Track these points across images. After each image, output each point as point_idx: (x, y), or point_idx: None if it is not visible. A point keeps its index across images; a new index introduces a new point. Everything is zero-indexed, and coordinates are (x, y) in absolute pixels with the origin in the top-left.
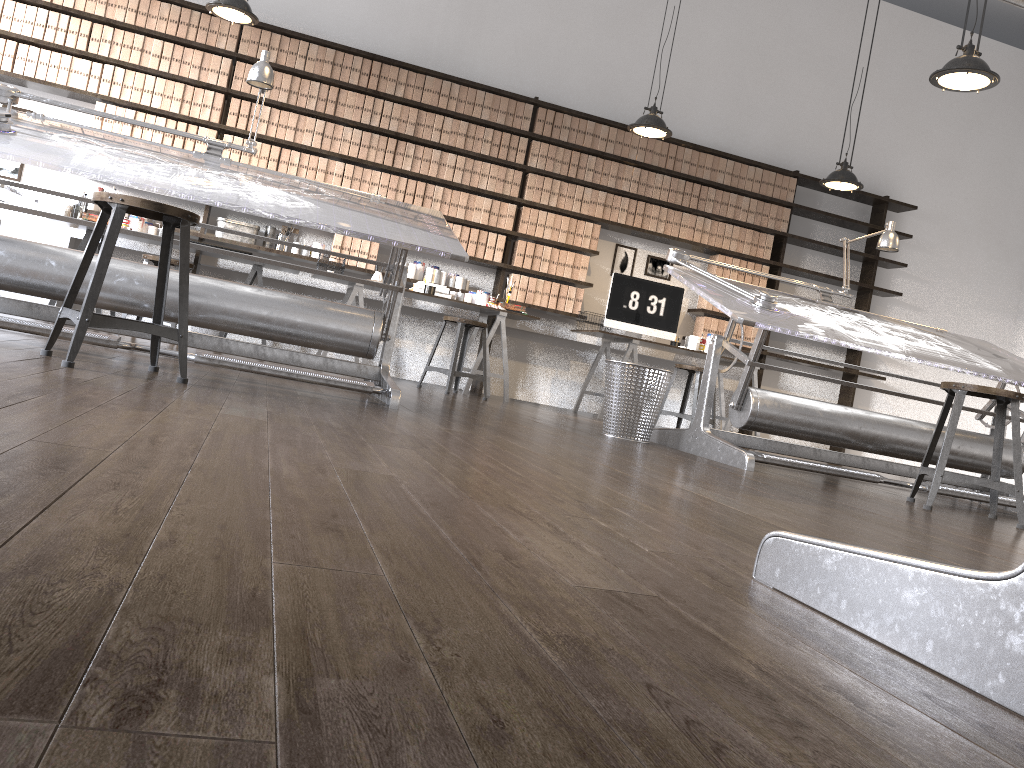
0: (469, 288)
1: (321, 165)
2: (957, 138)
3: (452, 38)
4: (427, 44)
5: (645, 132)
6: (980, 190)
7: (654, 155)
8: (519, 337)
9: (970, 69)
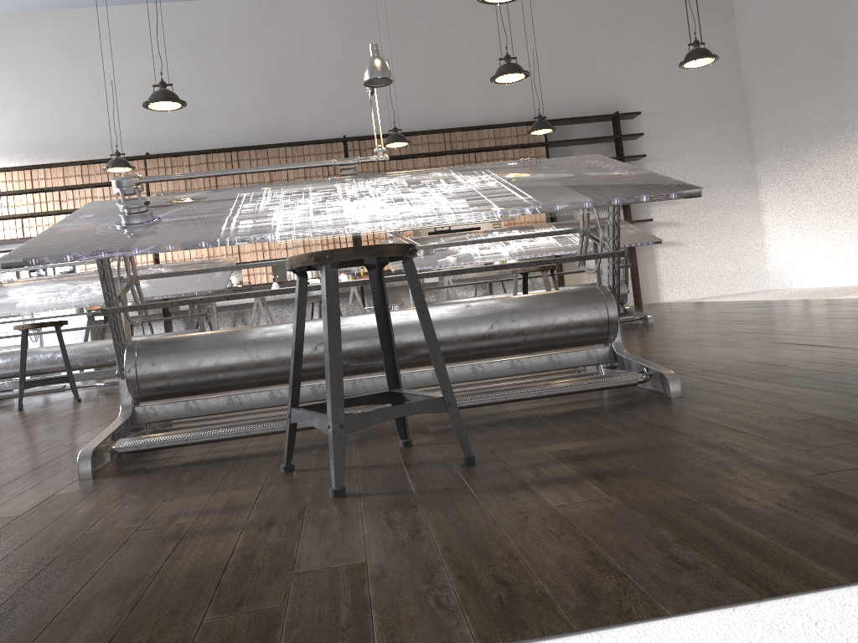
0: (342, 272)
1: None
2: (663, 50)
3: (280, 117)
4: (265, 126)
5: (397, 144)
6: (693, 80)
7: (435, 145)
8: (388, 292)
9: (503, 73)
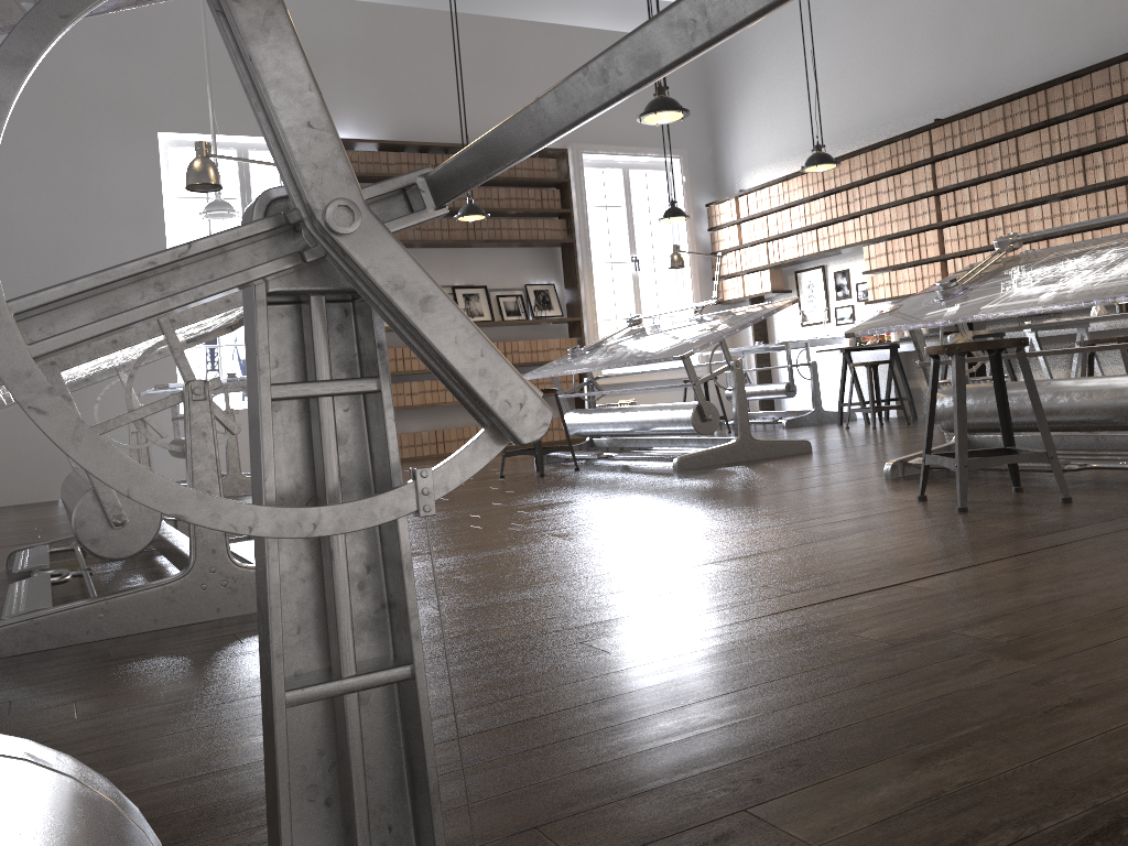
0: None
1: (1020, 218)
2: None
3: None
4: (1105, 31)
5: None
6: None
7: None
8: None
9: None
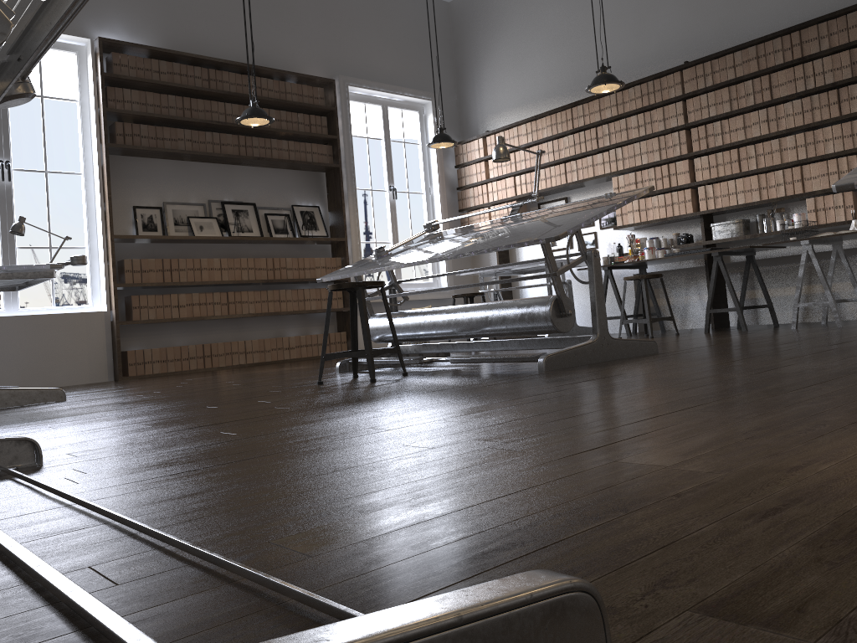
0: None
1: (774, 146)
2: None
3: None
4: None
5: None
6: None
7: None
8: None
9: None
